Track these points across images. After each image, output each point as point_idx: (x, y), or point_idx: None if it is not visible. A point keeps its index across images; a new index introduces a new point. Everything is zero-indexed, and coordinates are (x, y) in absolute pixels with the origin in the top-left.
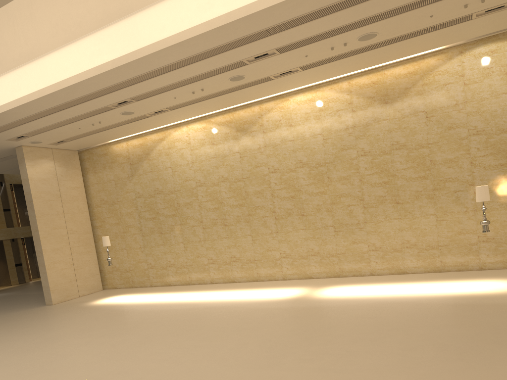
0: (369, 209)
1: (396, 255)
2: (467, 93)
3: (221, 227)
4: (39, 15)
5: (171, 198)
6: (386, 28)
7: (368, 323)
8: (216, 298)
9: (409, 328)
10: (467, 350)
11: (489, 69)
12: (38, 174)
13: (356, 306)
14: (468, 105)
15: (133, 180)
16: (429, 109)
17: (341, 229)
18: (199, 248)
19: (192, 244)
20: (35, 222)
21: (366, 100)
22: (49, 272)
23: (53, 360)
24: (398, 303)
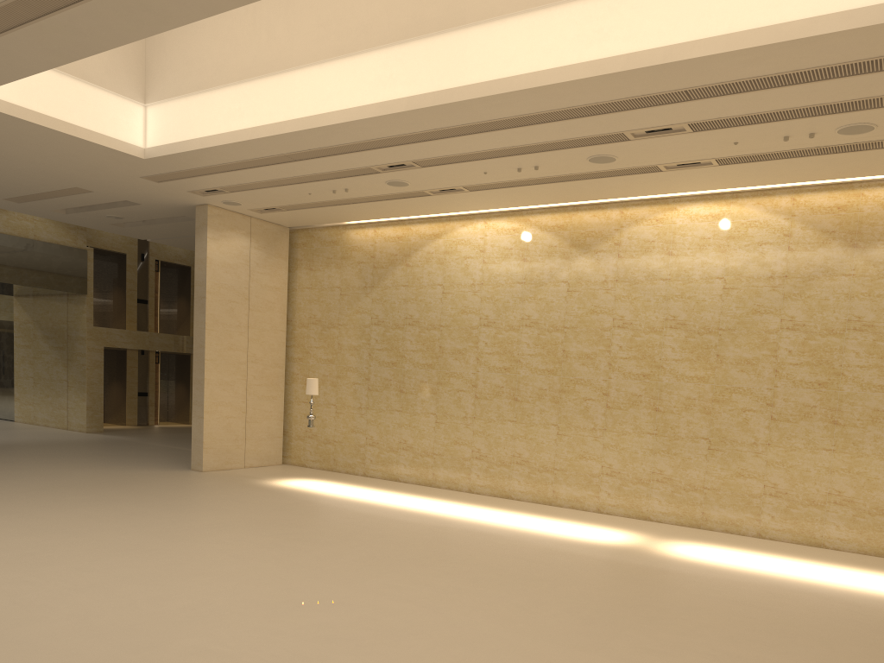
0: (780, 423)
1: (812, 511)
2: None
3: (506, 402)
4: (301, 2)
5: (431, 336)
6: None
7: (757, 616)
8: (480, 518)
9: (833, 639)
10: None
11: None
12: (223, 255)
13: (733, 583)
14: None
15: (372, 294)
16: None
17: (721, 448)
18: (461, 429)
19: (451, 420)
20: (203, 333)
21: (818, 234)
22: (208, 418)
23: (223, 561)
24: (811, 594)
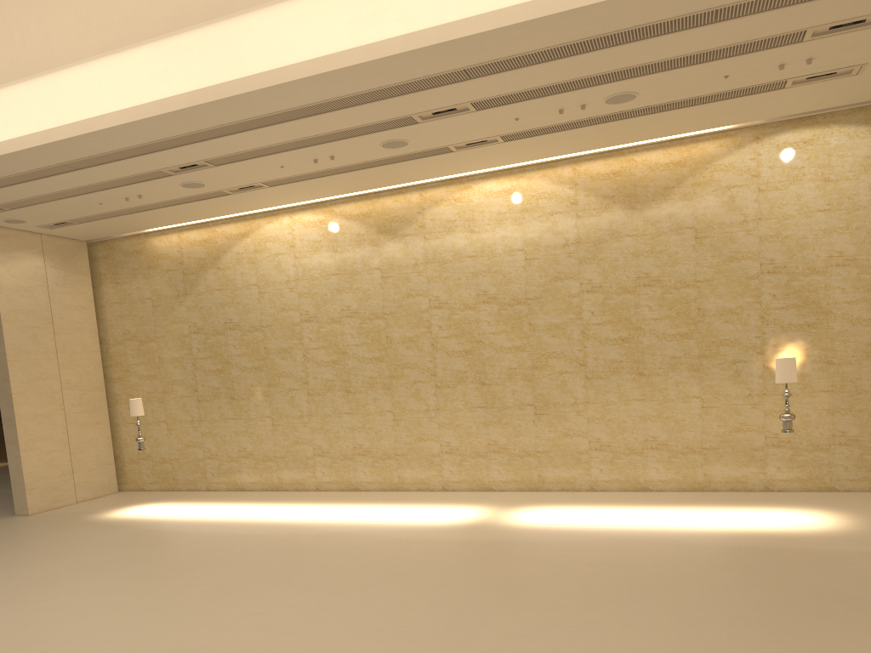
0: (594, 381)
1: (634, 459)
2: (762, 205)
3: (340, 395)
4: None
5: (254, 338)
6: (653, 88)
7: (607, 575)
8: (332, 518)
9: (677, 585)
10: (781, 627)
11: (799, 170)
12: (15, 278)
13: (579, 543)
14: (763, 224)
15: (187, 302)
16: (700, 224)
17: (547, 412)
18: (299, 429)
19: (288, 420)
20: (5, 366)
21: (601, 200)
22: (26, 456)
23: (57, 621)
24: (649, 542)
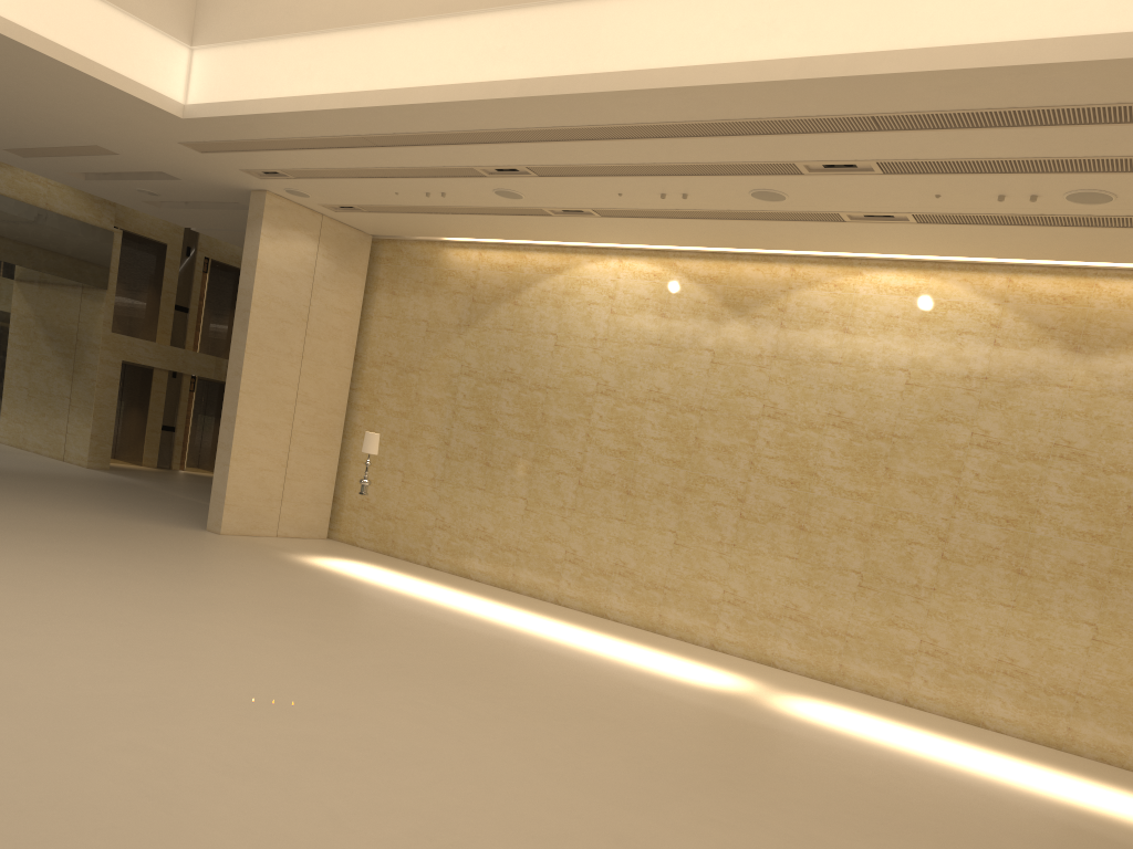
0: (952, 565)
1: (976, 680)
2: None
3: (616, 495)
4: None
5: (534, 399)
6: None
7: (865, 797)
8: (558, 637)
9: (950, 836)
10: None
11: None
12: (279, 260)
13: (851, 755)
14: None
15: (467, 335)
16: None
17: (875, 587)
18: (555, 522)
19: (545, 509)
20: (241, 357)
21: (1034, 330)
22: (235, 466)
23: (205, 645)
24: (944, 781)
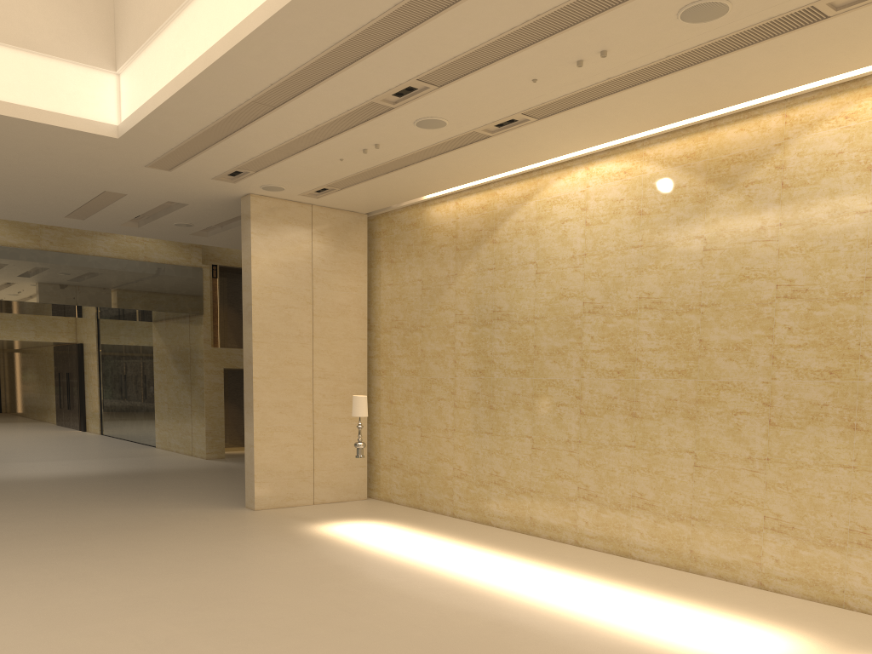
0: None
1: None
2: None
3: (621, 420)
4: None
5: (524, 332)
6: None
7: None
8: (547, 597)
9: None
10: None
11: None
12: (274, 253)
13: None
14: None
15: (456, 284)
16: None
17: None
18: (563, 458)
19: (551, 445)
20: (250, 347)
21: None
22: (260, 446)
23: None
24: None
